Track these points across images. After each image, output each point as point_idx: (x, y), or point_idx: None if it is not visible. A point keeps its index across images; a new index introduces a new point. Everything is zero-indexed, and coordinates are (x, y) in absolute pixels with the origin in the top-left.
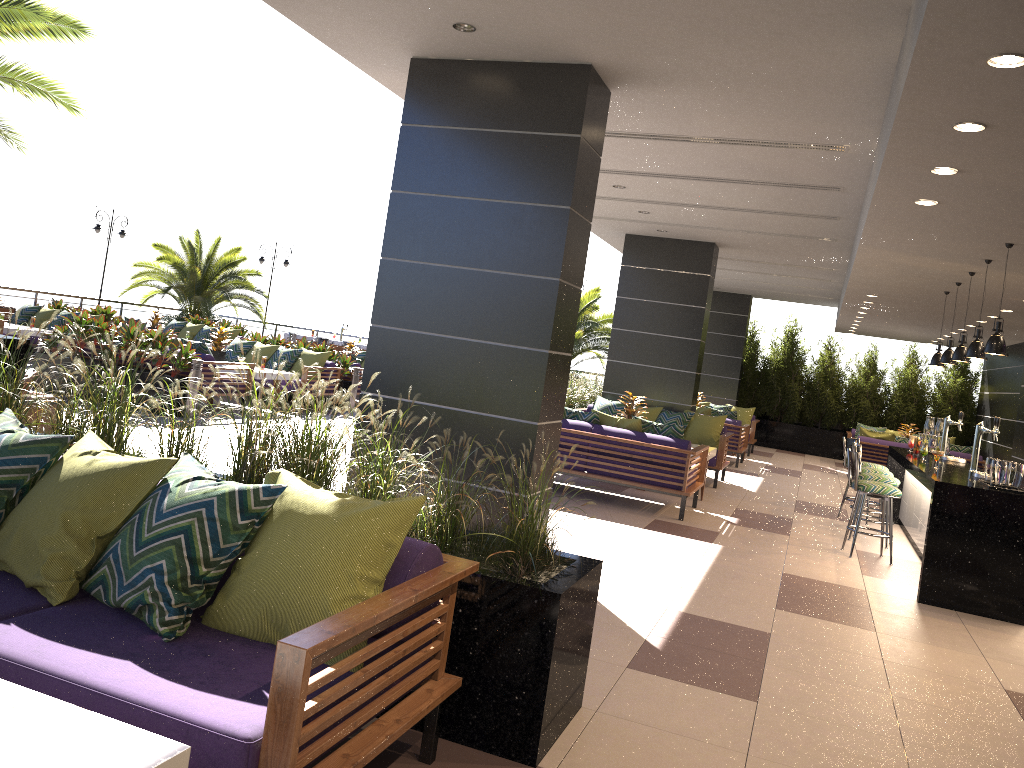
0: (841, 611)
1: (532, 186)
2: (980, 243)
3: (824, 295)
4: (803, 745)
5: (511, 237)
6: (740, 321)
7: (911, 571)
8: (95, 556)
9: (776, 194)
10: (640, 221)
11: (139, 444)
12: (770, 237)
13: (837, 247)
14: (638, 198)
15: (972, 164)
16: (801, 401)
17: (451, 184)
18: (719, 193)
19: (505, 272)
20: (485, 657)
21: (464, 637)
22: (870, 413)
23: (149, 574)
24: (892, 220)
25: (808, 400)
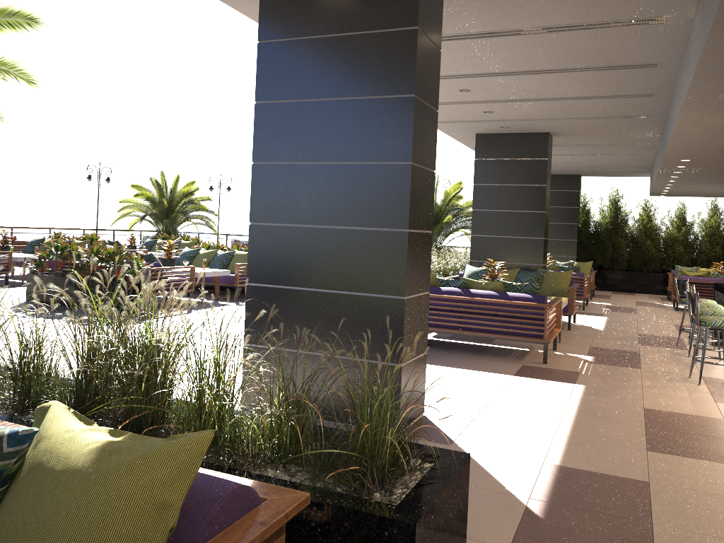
0: (709, 446)
1: (378, 80)
2: None
3: (639, 167)
4: None
5: (364, 129)
6: (573, 195)
7: None
8: None
9: (600, 78)
10: (486, 121)
11: None
12: (595, 121)
13: (652, 123)
14: (482, 99)
15: None
16: (628, 252)
17: (306, 89)
18: (550, 85)
19: (362, 162)
20: None
21: None
22: (684, 256)
23: None
24: (716, 78)
25: (633, 251)
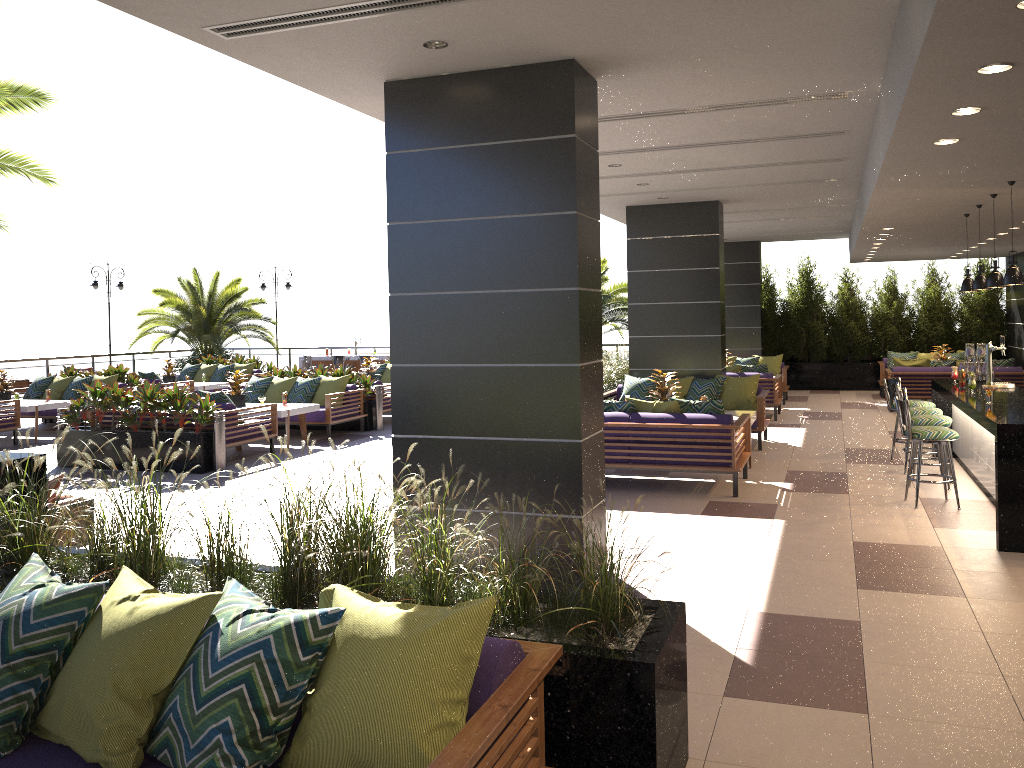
0: (924, 578)
1: (533, 196)
2: (1003, 168)
3: (834, 229)
4: (929, 761)
5: (520, 252)
6: (752, 268)
7: (981, 513)
8: (154, 717)
9: (778, 147)
10: (639, 193)
11: (178, 556)
12: (775, 187)
13: (845, 185)
14: (635, 172)
15: (997, 101)
16: (827, 338)
17: (448, 207)
18: (719, 155)
19: (520, 289)
20: (584, 740)
21: (558, 721)
22: (898, 339)
23: (216, 735)
24: (909, 162)
25: (833, 336)
